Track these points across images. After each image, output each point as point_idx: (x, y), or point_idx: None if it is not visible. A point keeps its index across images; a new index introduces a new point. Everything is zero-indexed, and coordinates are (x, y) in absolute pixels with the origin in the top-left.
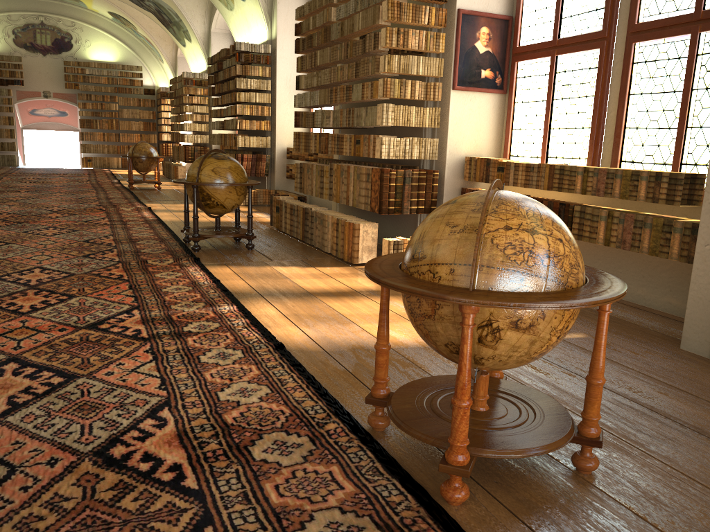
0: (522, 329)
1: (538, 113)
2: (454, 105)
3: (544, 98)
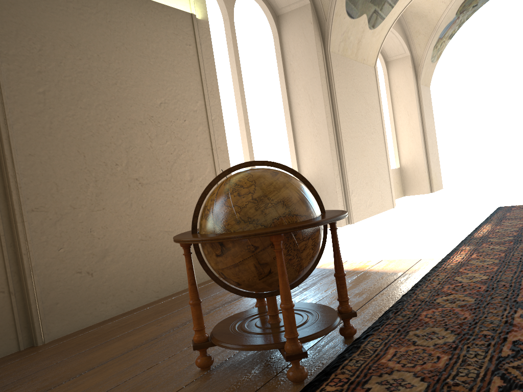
0: None
1: None
2: None
3: None
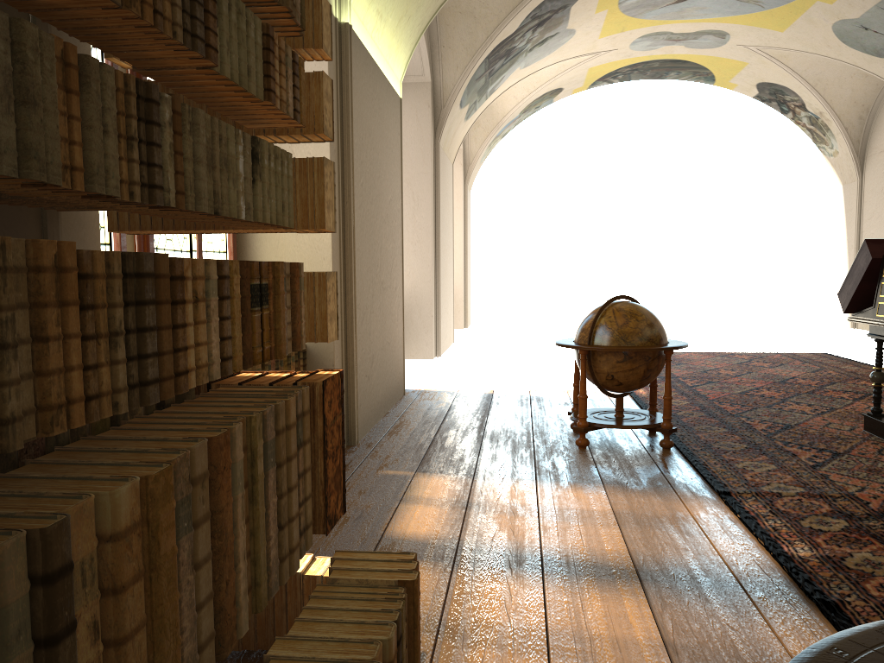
0: None
1: None
2: None
3: None
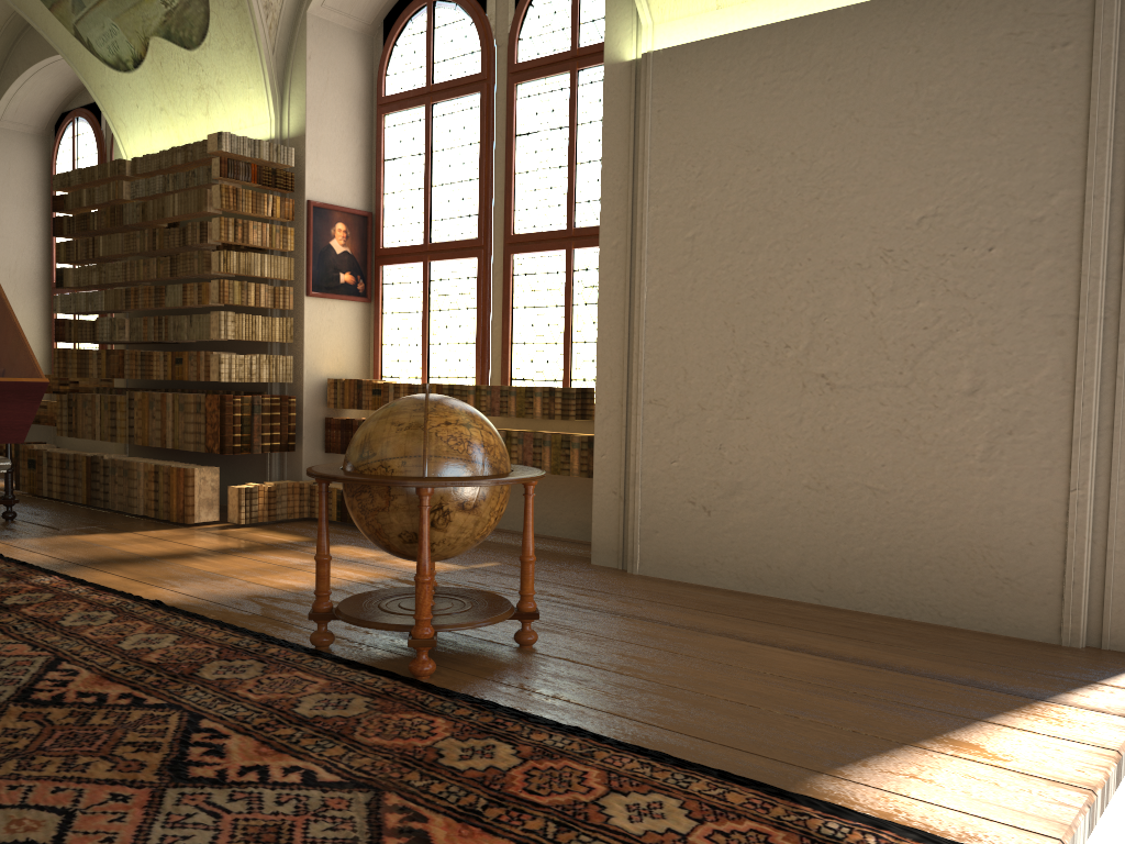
0: (468, 510)
1: (413, 326)
2: (310, 315)
3: (419, 308)
